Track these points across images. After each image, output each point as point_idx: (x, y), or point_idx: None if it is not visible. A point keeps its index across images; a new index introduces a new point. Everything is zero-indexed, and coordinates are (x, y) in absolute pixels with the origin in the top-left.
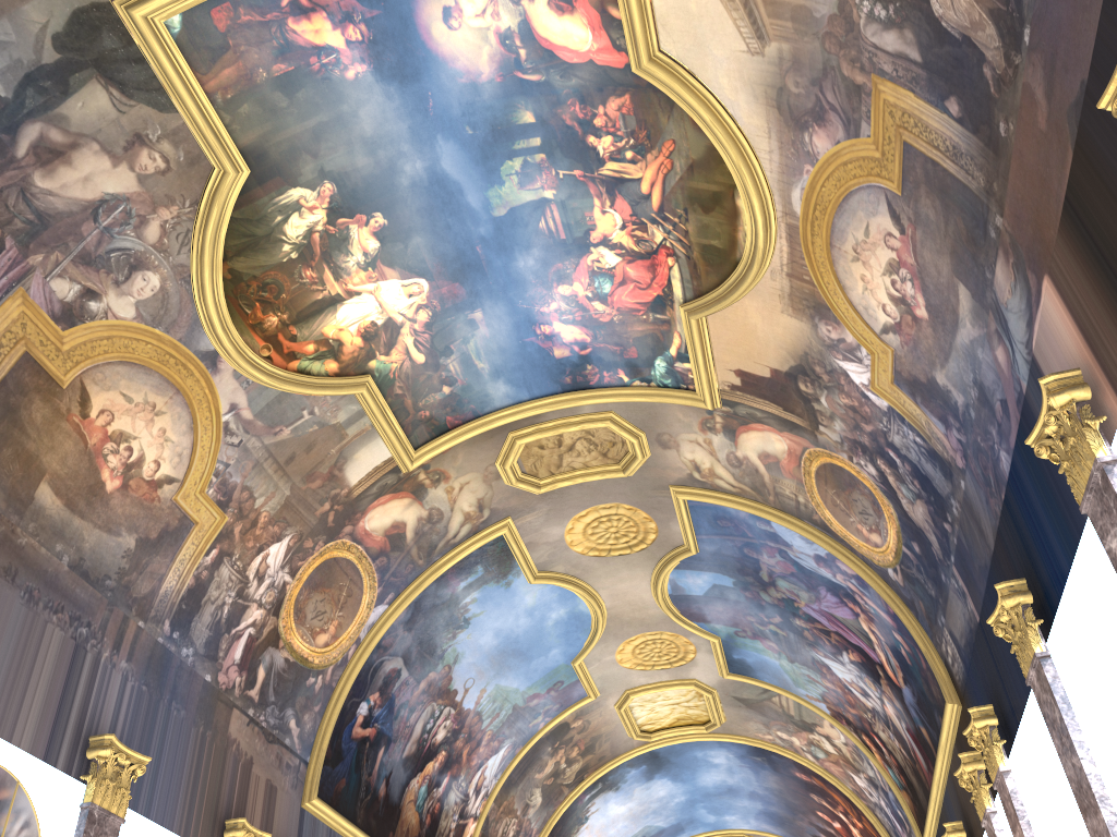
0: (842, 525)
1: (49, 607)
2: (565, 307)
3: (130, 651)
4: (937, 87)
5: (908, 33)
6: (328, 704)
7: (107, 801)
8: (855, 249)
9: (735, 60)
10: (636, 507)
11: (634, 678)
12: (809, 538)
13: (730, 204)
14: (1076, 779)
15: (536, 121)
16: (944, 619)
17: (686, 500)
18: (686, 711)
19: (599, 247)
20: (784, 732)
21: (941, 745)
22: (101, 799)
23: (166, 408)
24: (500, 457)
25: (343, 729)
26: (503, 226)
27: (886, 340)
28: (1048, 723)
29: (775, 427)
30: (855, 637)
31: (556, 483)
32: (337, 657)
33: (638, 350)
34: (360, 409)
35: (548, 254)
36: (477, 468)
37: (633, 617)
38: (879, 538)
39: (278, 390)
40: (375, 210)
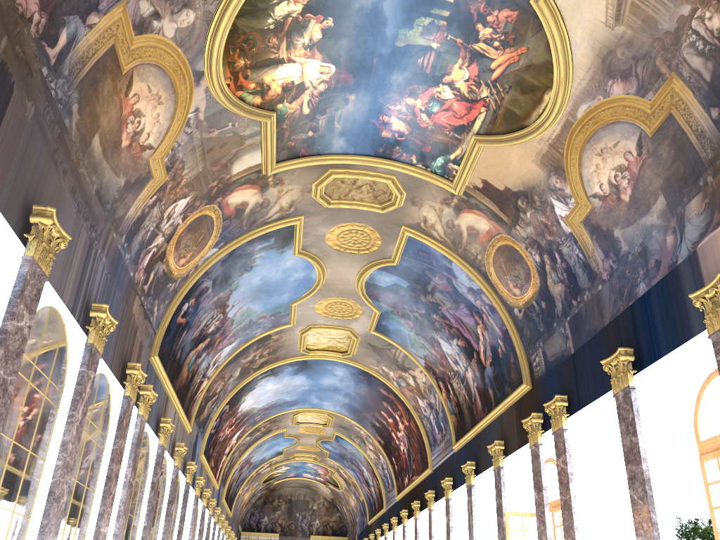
0: (497, 278)
1: (84, 217)
2: (404, 111)
3: (107, 251)
4: (710, 99)
5: (709, 64)
6: (172, 301)
7: (98, 344)
8: (602, 149)
9: (593, 24)
10: (376, 230)
11: (318, 319)
12: (473, 278)
13: (539, 95)
14: (629, 447)
15: (453, 2)
16: (542, 344)
17: (408, 236)
18: (336, 343)
19: (445, 86)
20: (387, 368)
21: (505, 402)
22: (96, 342)
23: (164, 101)
24: (317, 180)
25: (174, 317)
26: (397, 52)
27: (591, 201)
28: (620, 418)
29: (487, 216)
30: (469, 334)
31: (340, 204)
32: (184, 274)
33: (432, 148)
34: (259, 130)
35: (413, 78)
36: (301, 183)
37: (337, 287)
38: (519, 292)
39: (223, 106)
40: (330, 16)
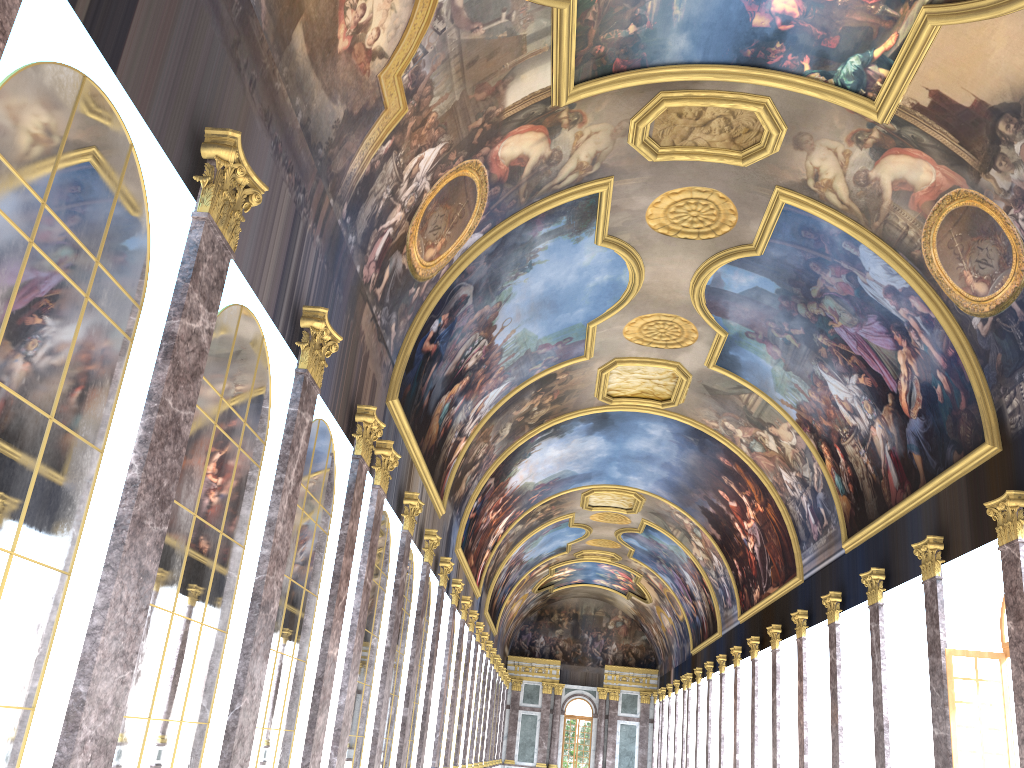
0: (943, 267)
1: (285, 165)
2: None
3: (322, 227)
4: None
5: None
6: (416, 316)
7: (314, 371)
8: None
9: None
10: (729, 198)
11: (627, 350)
12: (897, 271)
13: None
14: None
15: None
16: None
17: (784, 204)
18: (653, 387)
19: None
20: (732, 424)
21: (946, 475)
22: (311, 368)
23: None
24: (638, 114)
25: (419, 341)
26: None
27: None
28: None
29: (934, 158)
30: (880, 365)
31: (674, 155)
32: (433, 274)
33: (841, 41)
34: (548, 26)
35: None
36: (612, 120)
37: (660, 297)
38: (985, 289)
39: None
40: None
